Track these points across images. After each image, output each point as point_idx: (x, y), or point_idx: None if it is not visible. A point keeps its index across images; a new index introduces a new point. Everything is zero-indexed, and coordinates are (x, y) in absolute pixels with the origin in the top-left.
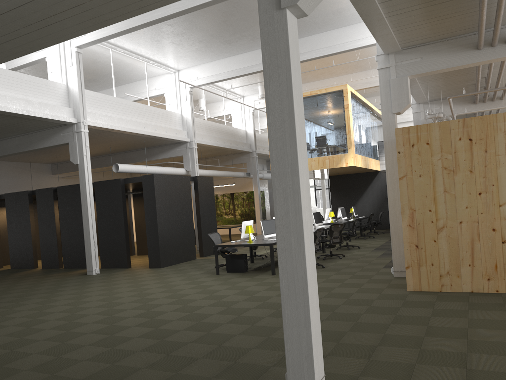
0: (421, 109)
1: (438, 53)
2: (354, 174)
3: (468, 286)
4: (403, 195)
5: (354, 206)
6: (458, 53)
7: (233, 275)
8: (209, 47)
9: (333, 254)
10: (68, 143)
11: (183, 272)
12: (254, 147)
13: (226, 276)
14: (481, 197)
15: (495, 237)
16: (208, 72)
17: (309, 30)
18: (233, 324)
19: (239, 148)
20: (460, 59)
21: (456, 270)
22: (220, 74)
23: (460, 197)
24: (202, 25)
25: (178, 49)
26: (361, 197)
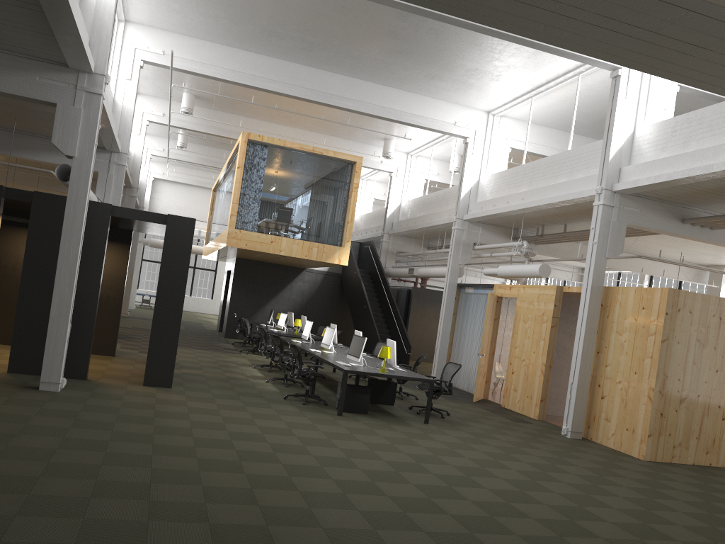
0: (466, 227)
1: (654, 211)
2: (272, 265)
3: (691, 458)
4: (661, 359)
5: (262, 307)
6: (668, 219)
7: (369, 419)
8: (236, 25)
9: (406, 392)
10: (57, 105)
11: (256, 404)
12: (137, 180)
13: (367, 421)
14: (716, 374)
15: (718, 414)
16: (188, 53)
17: (373, 75)
18: (661, 511)
19: (130, 178)
20: (669, 226)
21: (686, 442)
22: (209, 67)
23: (702, 371)
24: (290, 1)
25: (192, 1)
26: (275, 298)
